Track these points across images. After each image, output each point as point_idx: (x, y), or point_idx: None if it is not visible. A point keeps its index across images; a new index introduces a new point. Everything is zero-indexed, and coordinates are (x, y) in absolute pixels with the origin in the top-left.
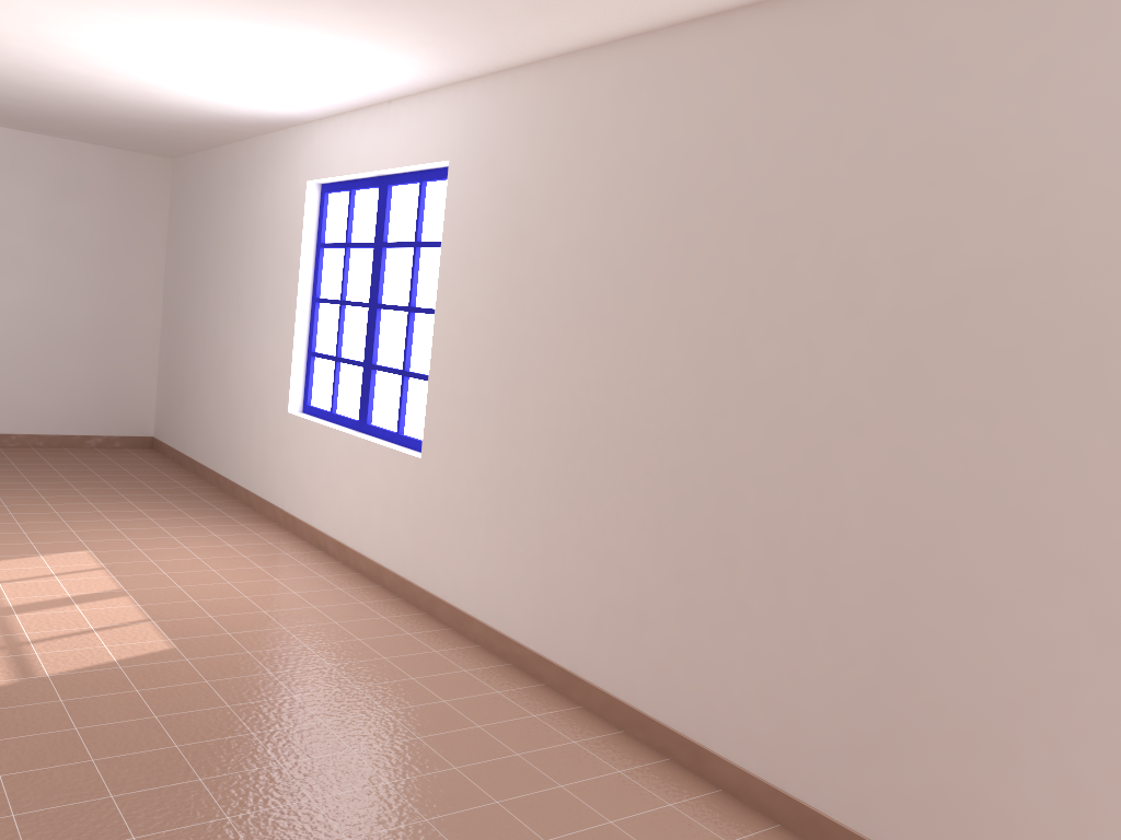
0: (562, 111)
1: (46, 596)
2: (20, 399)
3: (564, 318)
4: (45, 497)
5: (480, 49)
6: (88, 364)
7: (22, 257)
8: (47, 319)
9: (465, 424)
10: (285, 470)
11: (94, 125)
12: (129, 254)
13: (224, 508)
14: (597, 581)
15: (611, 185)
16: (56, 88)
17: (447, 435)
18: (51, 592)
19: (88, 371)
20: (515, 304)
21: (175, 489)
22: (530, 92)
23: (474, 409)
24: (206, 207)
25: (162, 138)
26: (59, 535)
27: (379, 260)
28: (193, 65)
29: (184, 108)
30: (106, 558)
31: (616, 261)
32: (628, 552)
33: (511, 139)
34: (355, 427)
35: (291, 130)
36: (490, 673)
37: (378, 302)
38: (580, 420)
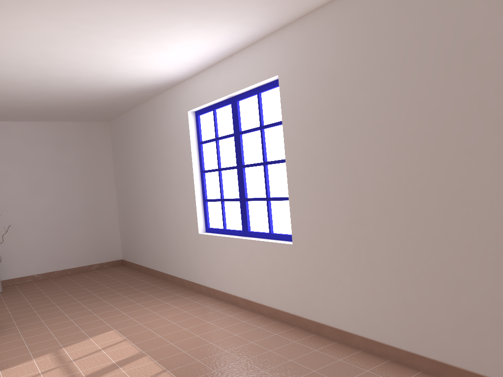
0: (355, 23)
1: (101, 365)
2: (56, 253)
3: (384, 143)
4: (80, 302)
5: (298, 0)
6: (85, 229)
7: (46, 182)
8: (63, 211)
9: (321, 219)
10: (202, 264)
11: (72, 109)
12: (96, 171)
13: (172, 290)
14: (451, 301)
15: (405, 54)
16: (54, 89)
17: (309, 228)
18: (103, 361)
19: (86, 232)
20: (343, 143)
21: (143, 284)
22: (328, 20)
23: (326, 209)
24: (131, 140)
25: (105, 110)
26: (95, 323)
27: (238, 142)
28: (127, 55)
29: (119, 87)
30: (125, 332)
31: (420, 99)
32: (475, 279)
33: (320, 50)
34: (240, 234)
35: (173, 88)
36: (383, 369)
37: (242, 164)
38: (412, 201)
